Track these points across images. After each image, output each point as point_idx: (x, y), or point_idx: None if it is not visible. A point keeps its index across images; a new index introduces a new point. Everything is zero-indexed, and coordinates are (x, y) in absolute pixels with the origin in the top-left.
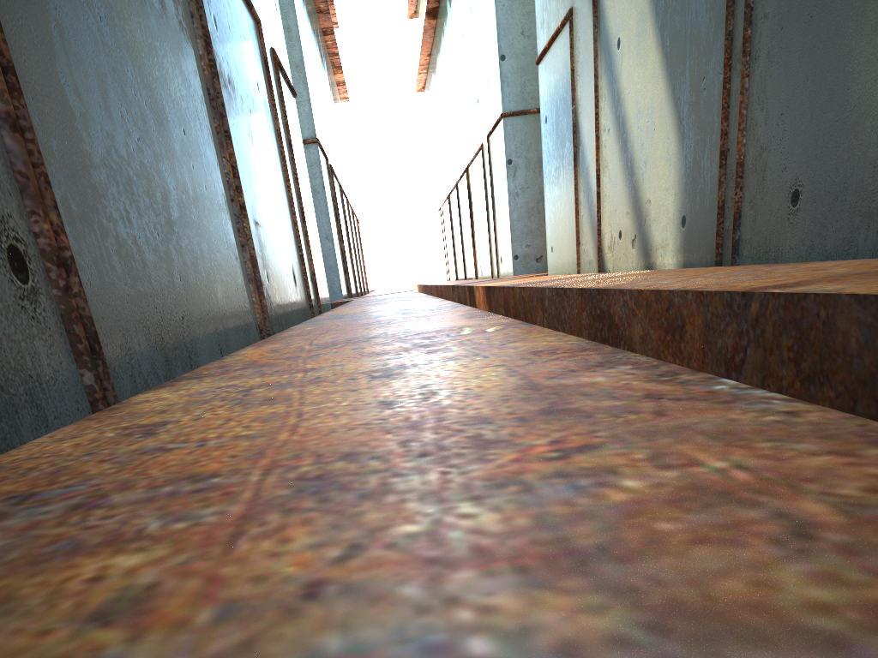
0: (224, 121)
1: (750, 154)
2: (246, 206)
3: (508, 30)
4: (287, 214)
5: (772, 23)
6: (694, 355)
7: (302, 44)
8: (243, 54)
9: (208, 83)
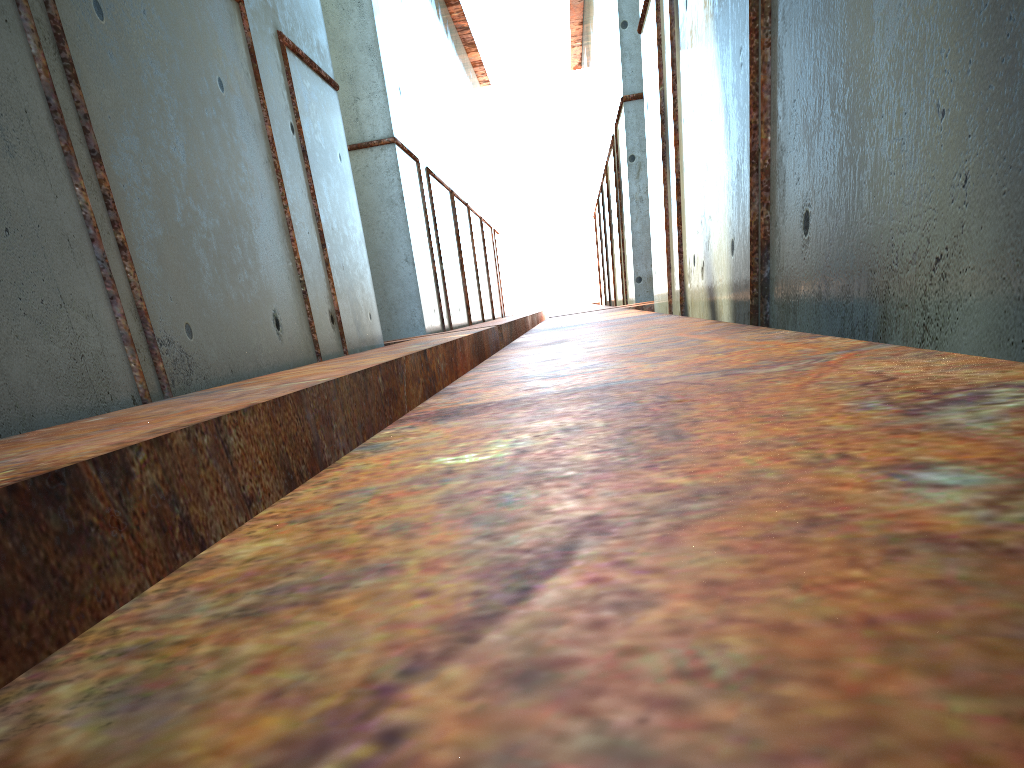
0: (88, 137)
1: (774, 158)
2: (141, 243)
3: None
4: (275, 242)
5: None
6: None
7: (377, 21)
8: (181, 45)
9: (48, 91)
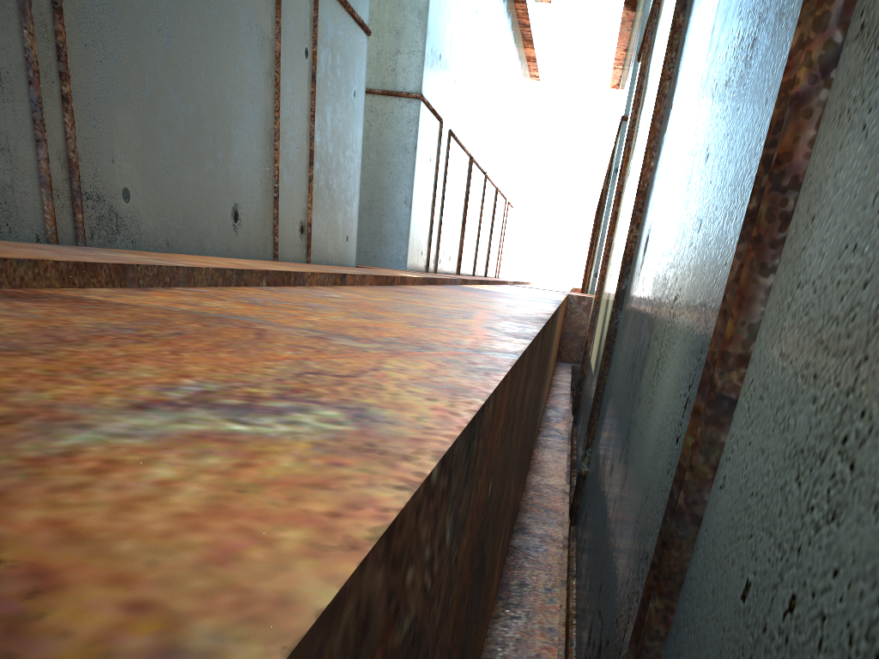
0: None
1: (650, 182)
2: (91, 102)
3: None
4: (255, 146)
5: (690, 7)
6: None
7: None
8: None
9: None
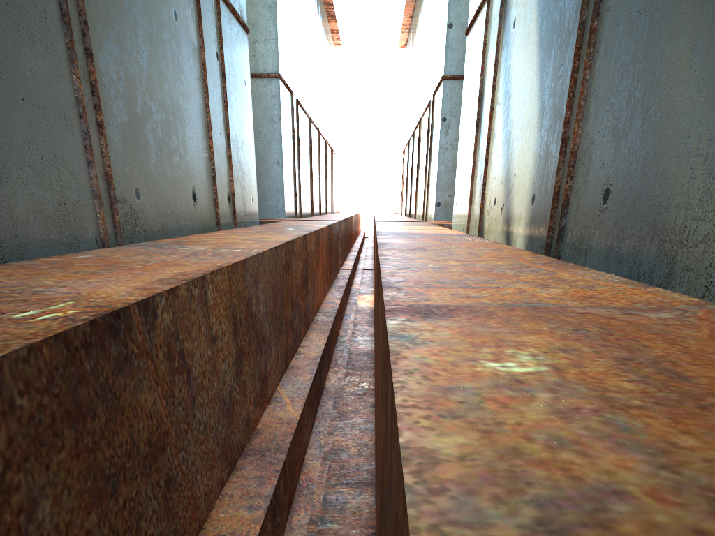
0: (85, 38)
1: (582, 146)
2: (112, 124)
3: (459, 2)
4: (198, 138)
5: (612, 17)
6: (381, 361)
7: None
8: None
9: None
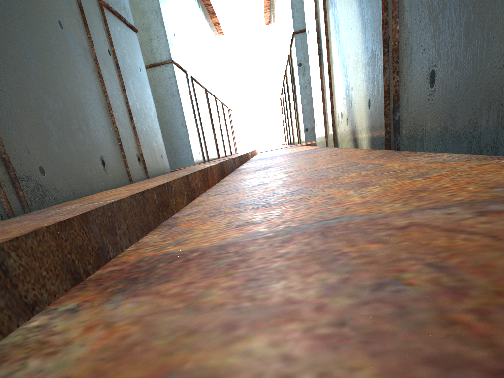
0: None
1: (402, 39)
2: (4, 118)
3: None
4: (100, 117)
5: None
6: None
7: None
8: None
9: None
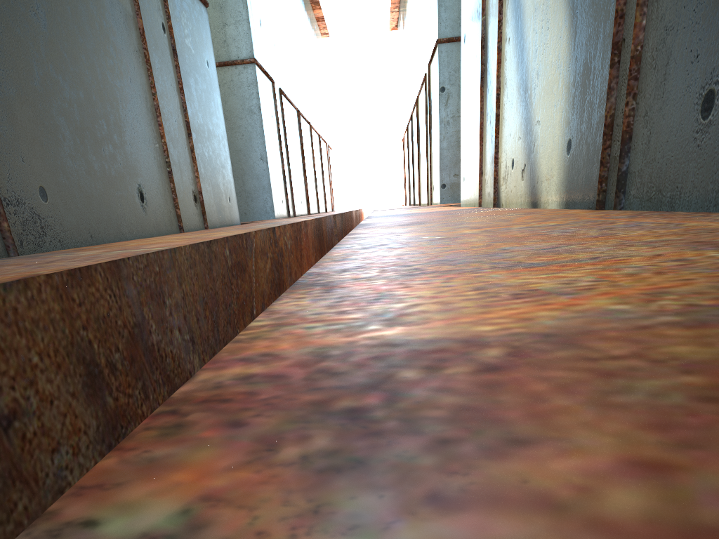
0: None
1: (651, 42)
2: None
3: None
4: (142, 124)
5: None
6: None
7: None
8: None
9: None
